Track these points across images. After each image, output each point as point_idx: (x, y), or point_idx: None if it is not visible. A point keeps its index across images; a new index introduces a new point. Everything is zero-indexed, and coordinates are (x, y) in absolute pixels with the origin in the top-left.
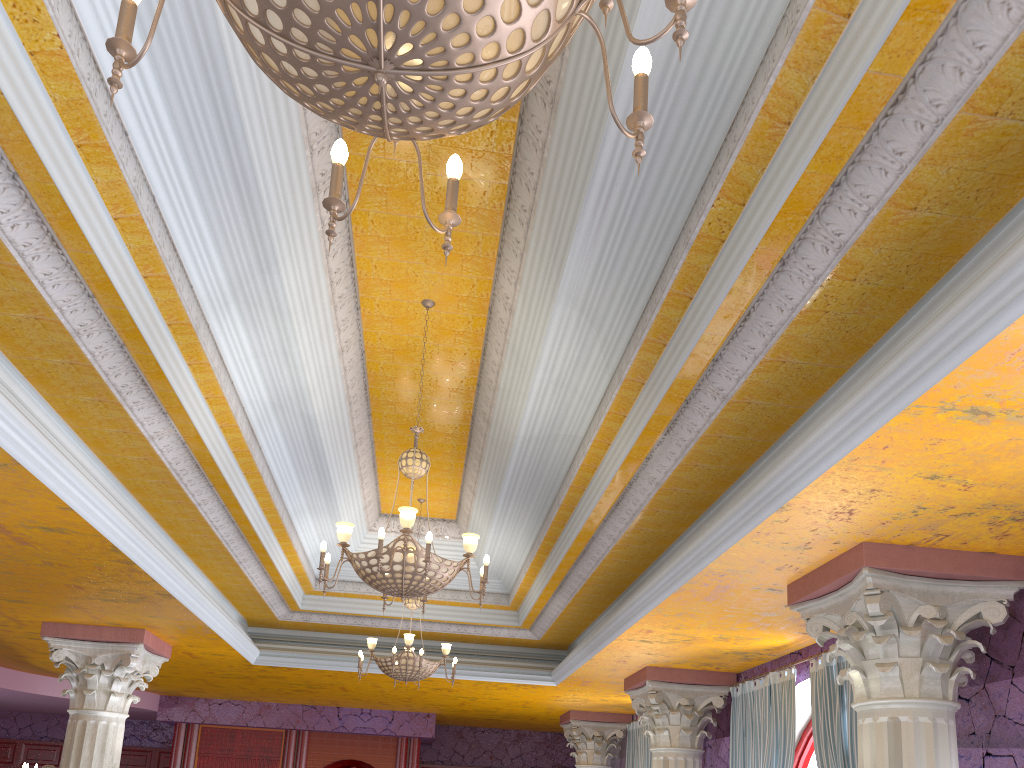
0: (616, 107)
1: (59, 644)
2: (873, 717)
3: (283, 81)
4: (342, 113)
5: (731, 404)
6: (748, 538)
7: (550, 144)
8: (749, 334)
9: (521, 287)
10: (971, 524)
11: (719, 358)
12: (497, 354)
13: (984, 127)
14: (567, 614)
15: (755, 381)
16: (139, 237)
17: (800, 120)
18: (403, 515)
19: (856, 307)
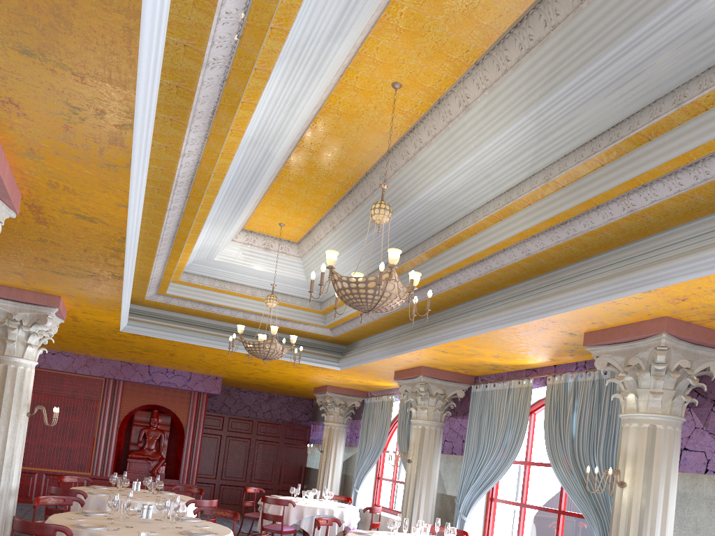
0: None
1: None
2: (639, 423)
3: None
4: None
5: (632, 215)
6: (602, 304)
7: None
8: (686, 175)
9: (490, 94)
10: None
11: (648, 185)
12: (428, 135)
13: None
14: (373, 324)
15: (662, 205)
16: None
17: None
18: (393, 255)
19: None
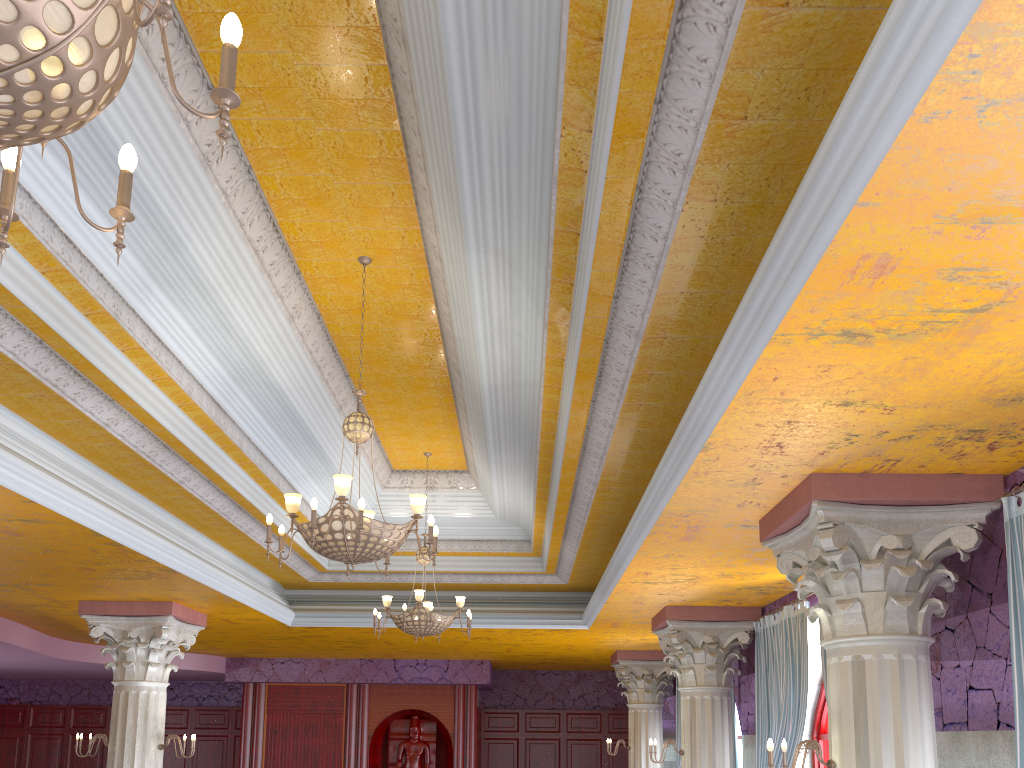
0: (449, 41)
1: (96, 621)
2: (838, 656)
3: None
4: None
5: (647, 341)
6: (689, 479)
7: (415, 85)
8: (636, 267)
9: (440, 235)
10: (917, 447)
11: (618, 294)
12: (445, 304)
13: (781, 20)
14: (583, 558)
15: (660, 315)
16: (20, 235)
17: (609, 34)
18: (337, 483)
19: (731, 228)
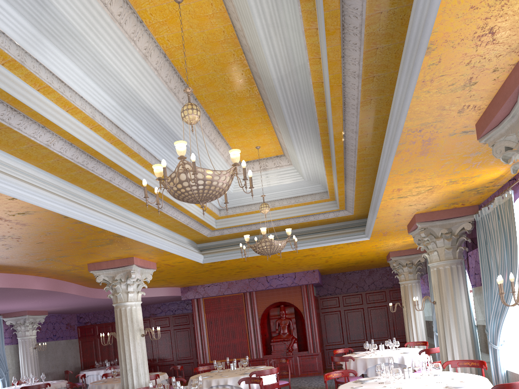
0: None
1: (98, 273)
2: None
3: None
4: None
5: None
6: (419, 90)
7: None
8: None
9: None
10: None
11: None
12: (237, 21)
13: None
14: (359, 194)
15: None
16: None
17: None
18: (176, 148)
19: None
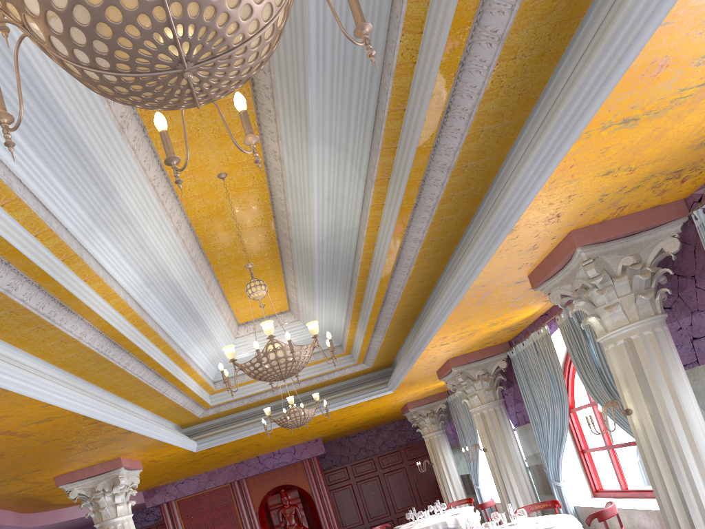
0: None
1: (70, 487)
2: (613, 343)
3: (117, 97)
4: (165, 104)
5: (454, 171)
6: (494, 257)
7: None
8: (453, 121)
9: (282, 142)
10: (640, 193)
11: (437, 144)
12: (281, 192)
13: None
14: (385, 344)
15: (466, 150)
16: (22, 211)
17: None
18: (265, 327)
19: (521, 76)
